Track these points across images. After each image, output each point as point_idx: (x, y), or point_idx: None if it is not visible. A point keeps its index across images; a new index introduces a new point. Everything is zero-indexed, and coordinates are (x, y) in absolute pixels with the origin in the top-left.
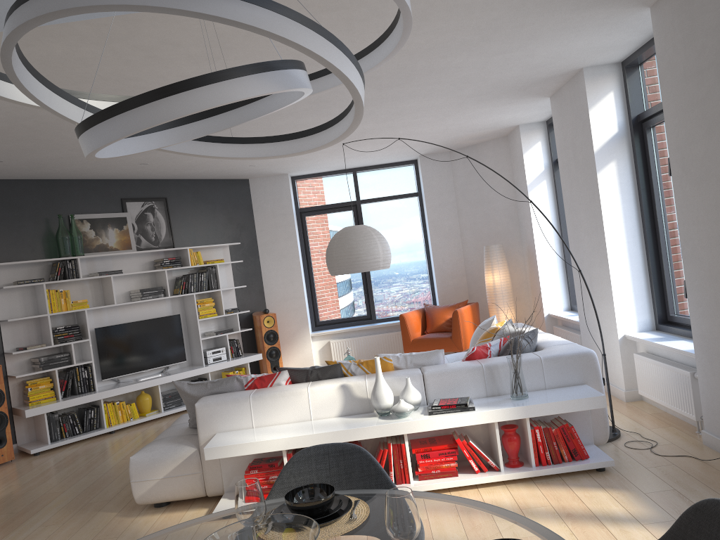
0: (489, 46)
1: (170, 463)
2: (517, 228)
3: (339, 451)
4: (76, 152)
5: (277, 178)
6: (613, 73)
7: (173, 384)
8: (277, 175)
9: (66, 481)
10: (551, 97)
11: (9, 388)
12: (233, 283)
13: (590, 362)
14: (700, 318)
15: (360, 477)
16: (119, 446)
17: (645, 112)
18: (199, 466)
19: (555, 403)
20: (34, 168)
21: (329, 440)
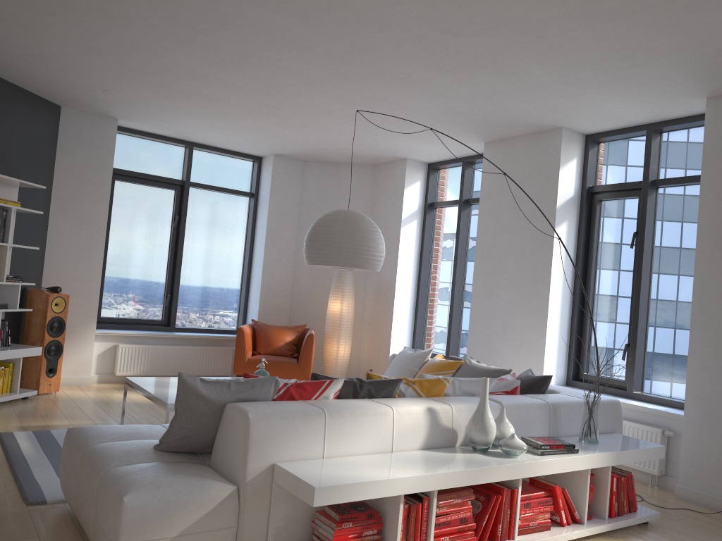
0: (583, 71)
1: (194, 509)
2: None
3: None
4: None
5: (102, 120)
6: (579, 142)
7: None
8: (103, 116)
9: None
10: (488, 143)
11: None
12: (12, 240)
13: (619, 411)
14: (704, 381)
15: None
16: None
17: (604, 186)
18: (236, 515)
19: (636, 450)
20: None
21: (460, 481)
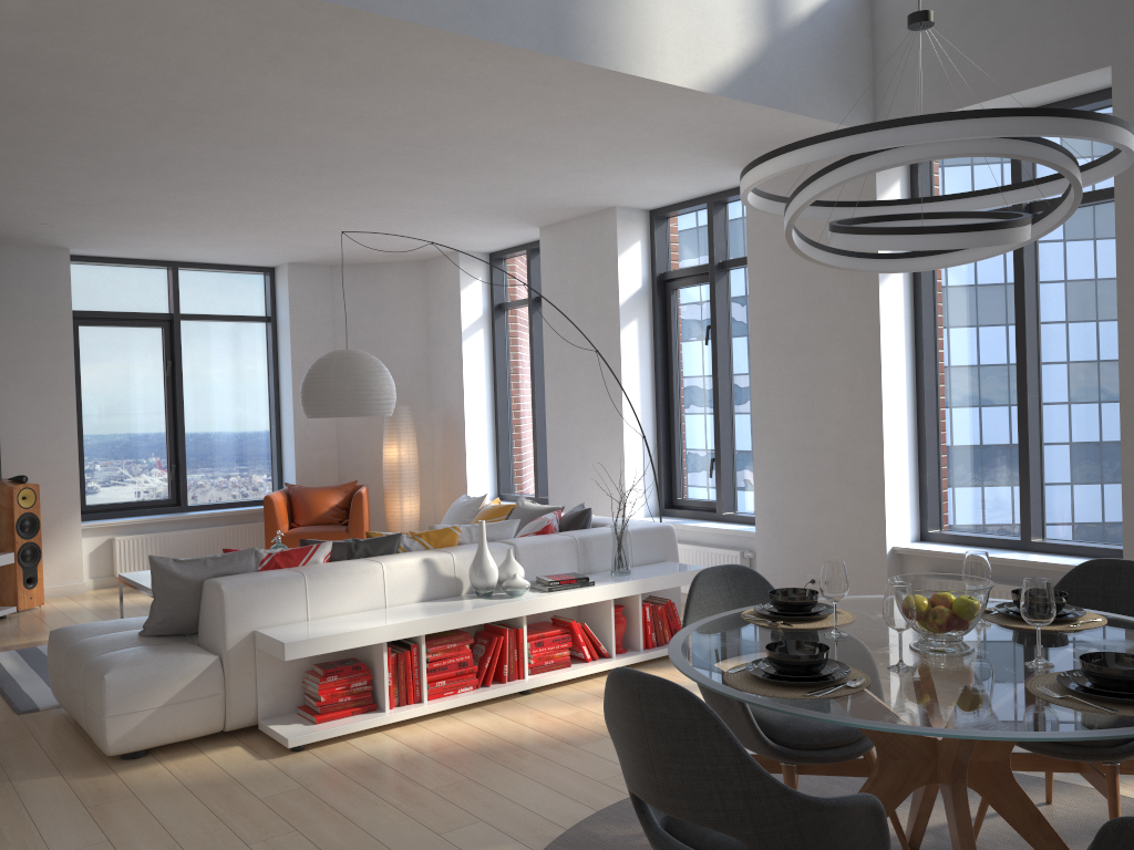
0: (590, 161)
1: (177, 680)
2: (426, 388)
3: (734, 572)
4: None
5: (48, 253)
6: (642, 220)
7: None
8: (49, 247)
9: None
10: (543, 228)
11: None
12: None
13: (671, 537)
14: (770, 492)
15: (757, 595)
16: None
17: (675, 272)
18: (222, 683)
19: (668, 576)
20: None
21: (447, 625)
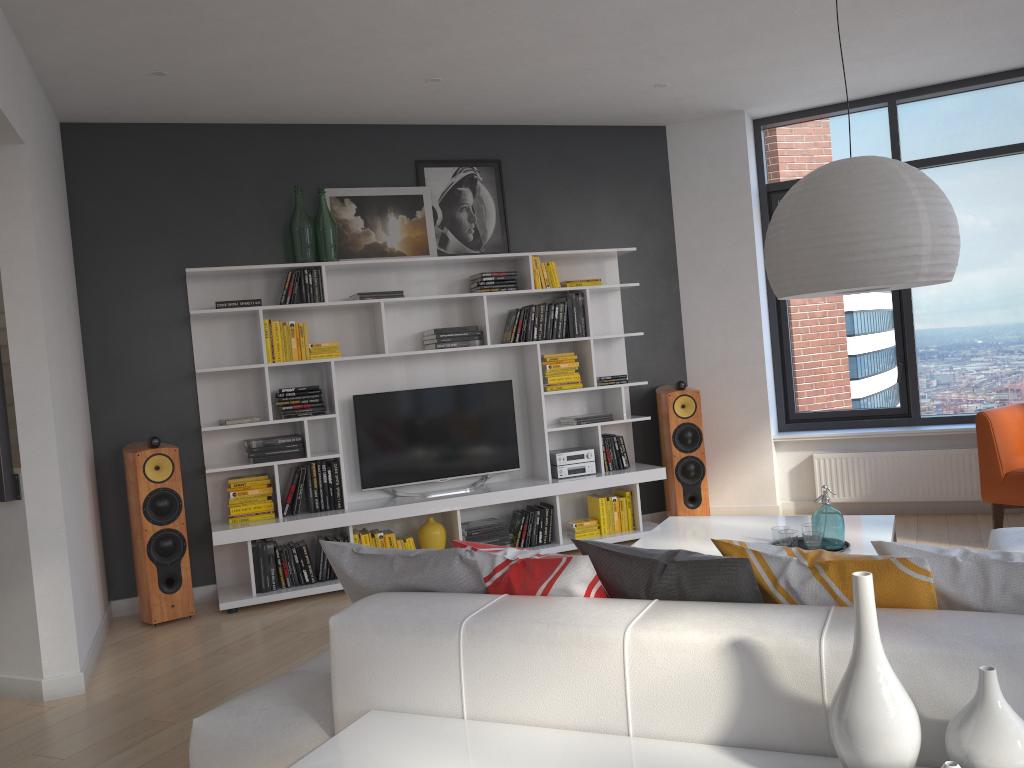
0: None
1: (268, 758)
2: None
3: None
4: (278, 44)
5: (721, 122)
6: None
7: (495, 508)
8: (721, 115)
9: (204, 693)
10: None
11: (207, 488)
12: (621, 328)
13: None
14: None
15: None
16: None
17: None
18: None
19: None
20: (238, 93)
21: None
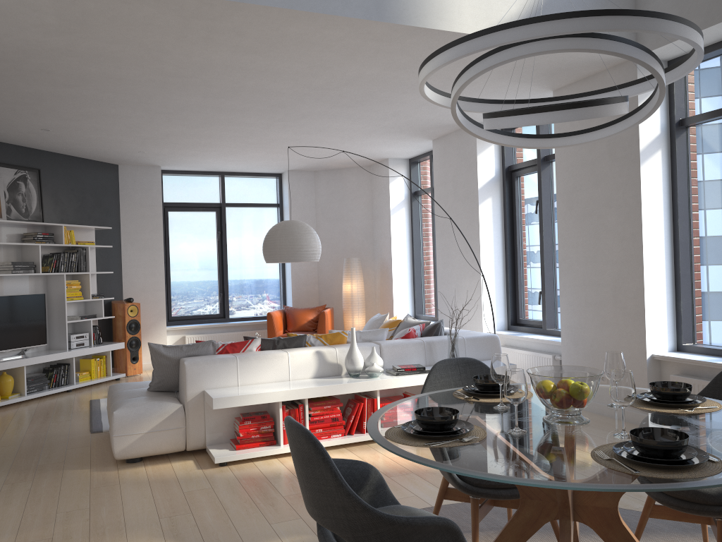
0: None
1: (156, 417)
2: (371, 246)
3: (465, 363)
4: (0, 104)
5: (149, 169)
6: None
7: (28, 368)
8: (149, 166)
9: None
10: (434, 140)
11: None
12: (95, 268)
13: (496, 343)
14: (570, 314)
15: None
16: (1, 424)
17: (517, 165)
18: (184, 421)
19: None
20: None
21: (321, 393)
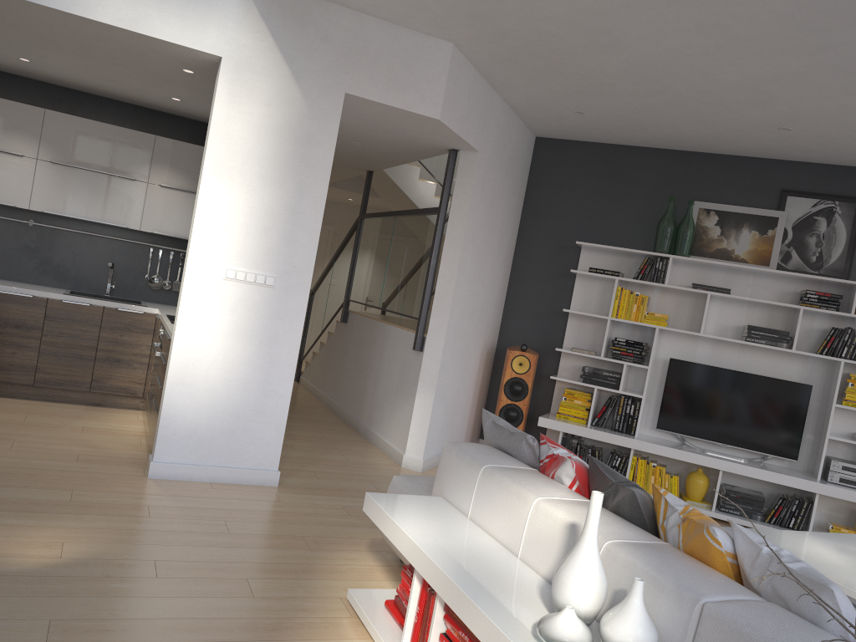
0: None
1: None
2: None
3: None
4: (647, 99)
5: None
6: None
7: (767, 486)
8: None
9: None
10: None
11: (554, 390)
12: None
13: None
14: None
15: None
16: None
17: None
18: None
19: None
20: (637, 128)
21: (440, 588)
